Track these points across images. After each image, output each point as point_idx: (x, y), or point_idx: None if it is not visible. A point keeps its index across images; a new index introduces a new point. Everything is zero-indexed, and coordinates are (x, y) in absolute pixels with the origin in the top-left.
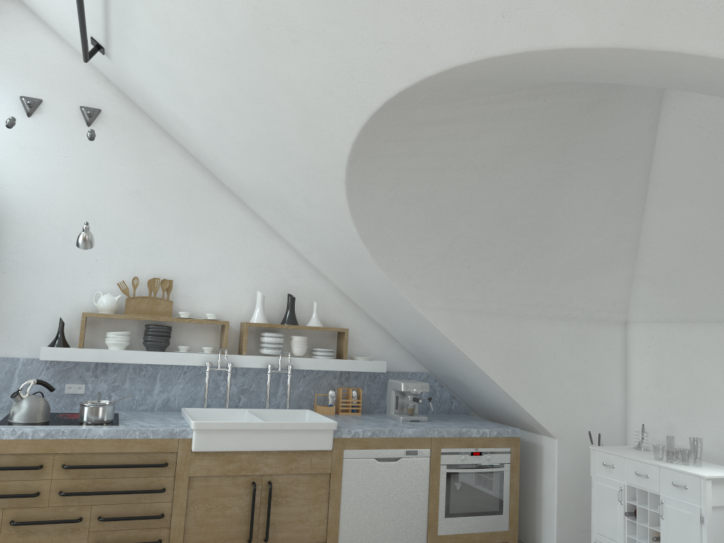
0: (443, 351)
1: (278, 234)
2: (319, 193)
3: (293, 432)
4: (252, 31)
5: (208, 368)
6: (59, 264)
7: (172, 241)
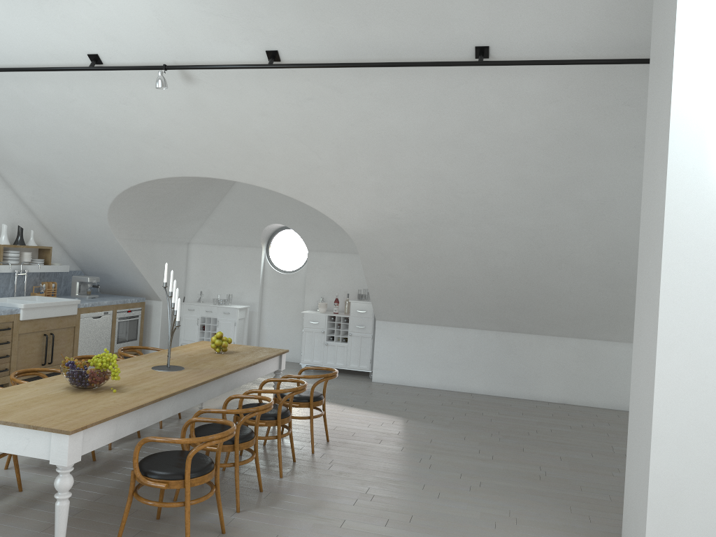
0: (113, 260)
1: (9, 186)
2: (101, 184)
3: (62, 306)
4: (140, 133)
5: None
6: None
7: None
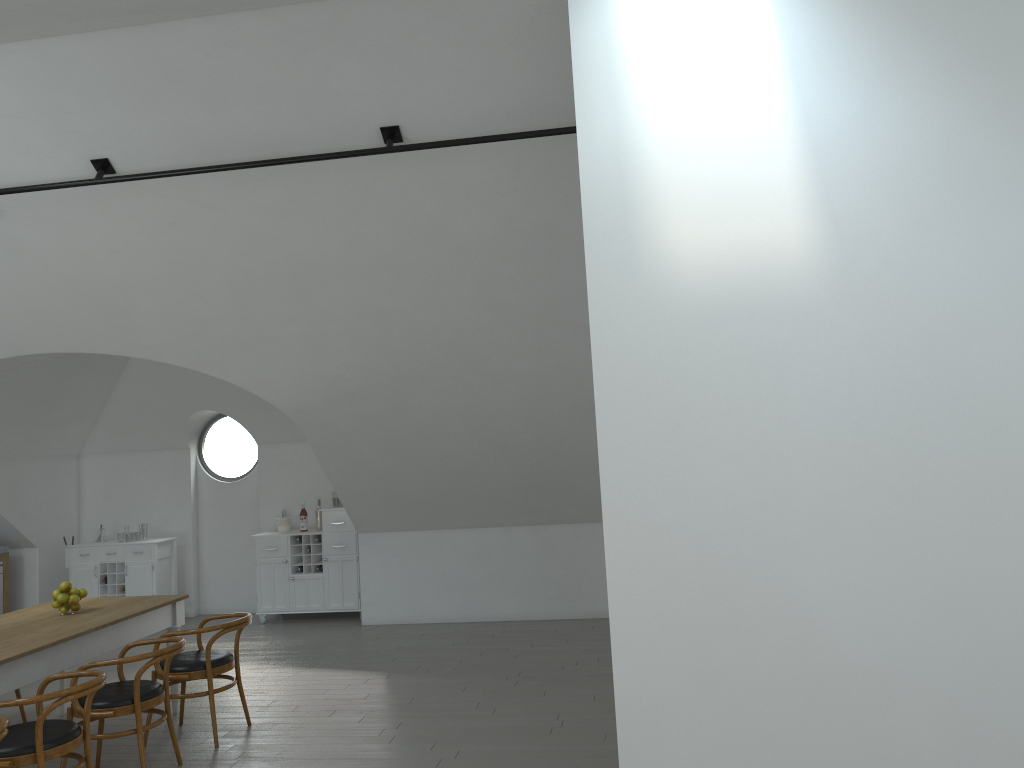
0: None
1: None
2: None
3: None
4: None
5: None
6: None
7: None
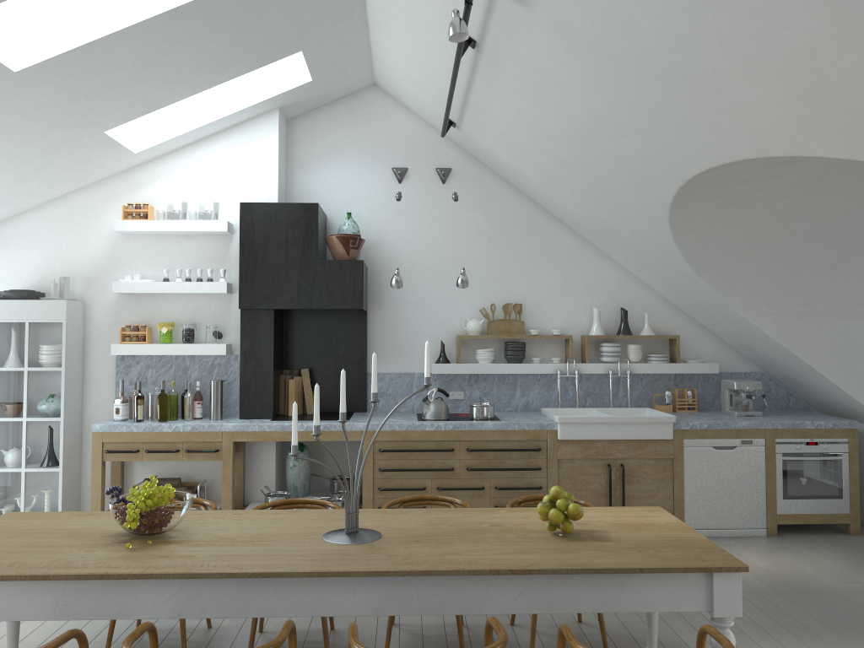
0: (773, 352)
1: (606, 255)
2: (646, 227)
3: (637, 424)
4: (589, 127)
5: (559, 375)
6: (434, 298)
7: (517, 271)
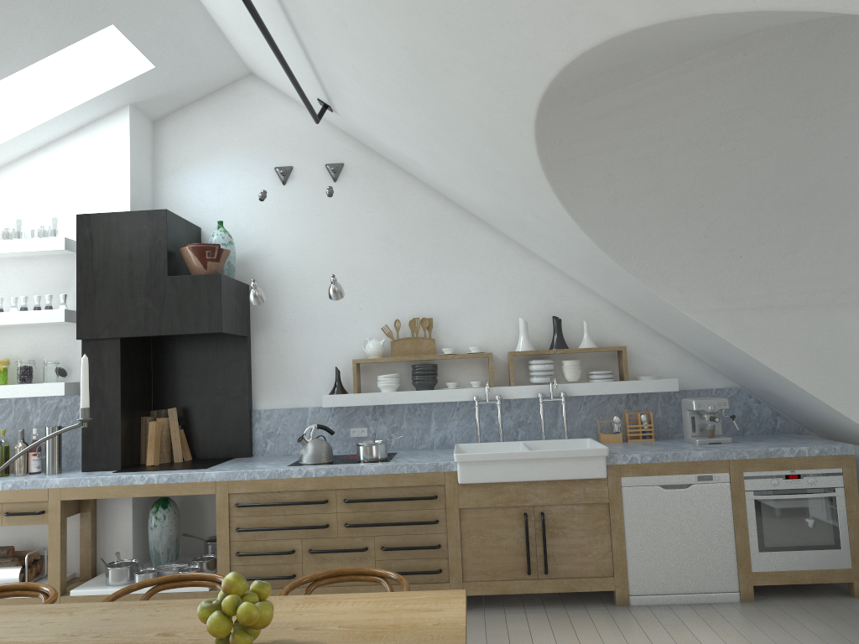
0: (737, 360)
1: (534, 254)
2: (541, 206)
3: (559, 460)
4: (414, 68)
5: (476, 402)
6: (328, 316)
7: (426, 279)
